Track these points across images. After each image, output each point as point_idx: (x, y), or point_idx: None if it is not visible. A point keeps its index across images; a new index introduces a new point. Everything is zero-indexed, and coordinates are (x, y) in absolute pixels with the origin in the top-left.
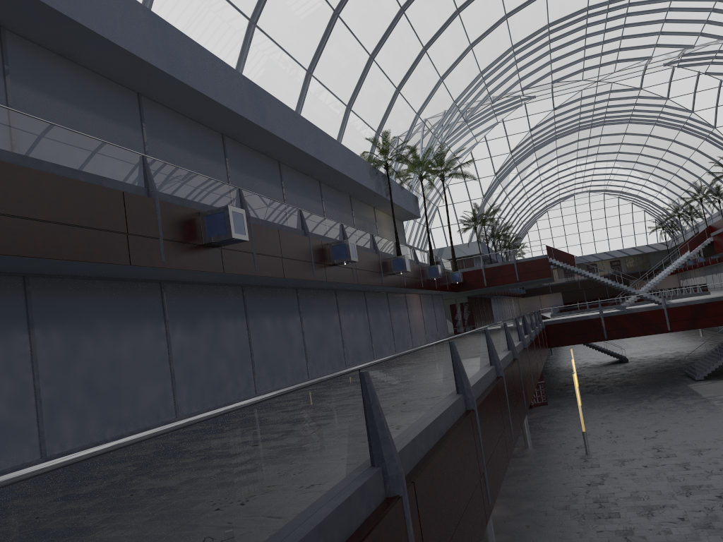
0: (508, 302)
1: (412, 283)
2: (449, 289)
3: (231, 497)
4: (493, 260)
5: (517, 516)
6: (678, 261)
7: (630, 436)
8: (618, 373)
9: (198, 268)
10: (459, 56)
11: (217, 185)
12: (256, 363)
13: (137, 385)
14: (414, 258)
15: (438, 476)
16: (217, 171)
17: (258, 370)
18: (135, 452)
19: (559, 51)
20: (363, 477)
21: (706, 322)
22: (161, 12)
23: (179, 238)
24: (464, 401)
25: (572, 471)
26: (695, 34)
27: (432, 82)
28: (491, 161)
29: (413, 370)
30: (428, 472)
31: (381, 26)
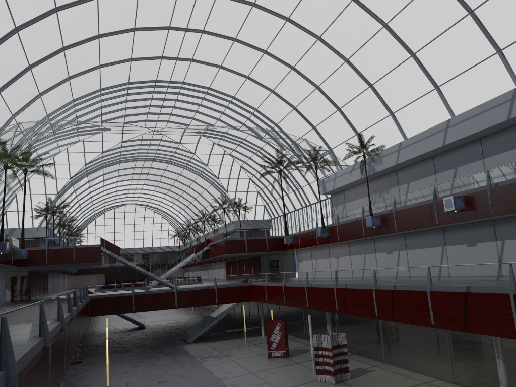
0: (62, 278)
1: None
2: (13, 263)
3: None
4: (57, 244)
5: None
6: (187, 259)
7: None
8: (138, 337)
9: None
10: (59, 82)
11: None
12: None
13: None
14: None
15: None
16: None
17: None
18: None
19: (133, 103)
20: None
21: (199, 302)
22: None
23: None
24: (5, 378)
25: None
26: (216, 118)
27: (31, 95)
28: (69, 168)
29: None
30: None
31: None
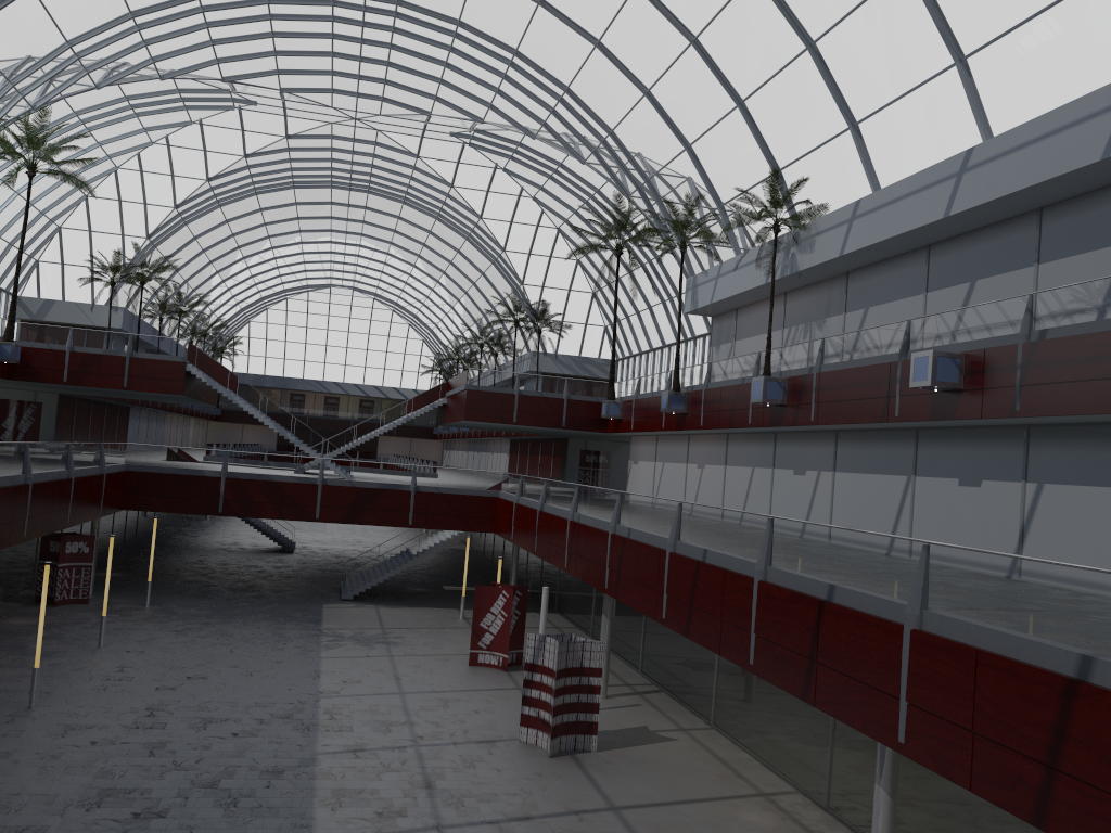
0: (178, 422)
1: None
2: None
3: None
4: (93, 343)
5: None
6: (394, 420)
7: (142, 681)
8: (258, 569)
9: None
10: None
11: None
12: None
13: None
14: None
15: None
16: None
17: None
18: None
19: (289, 41)
20: None
21: (371, 516)
22: None
23: None
24: None
25: None
26: (484, 103)
27: None
28: (173, 184)
29: None
30: None
31: None
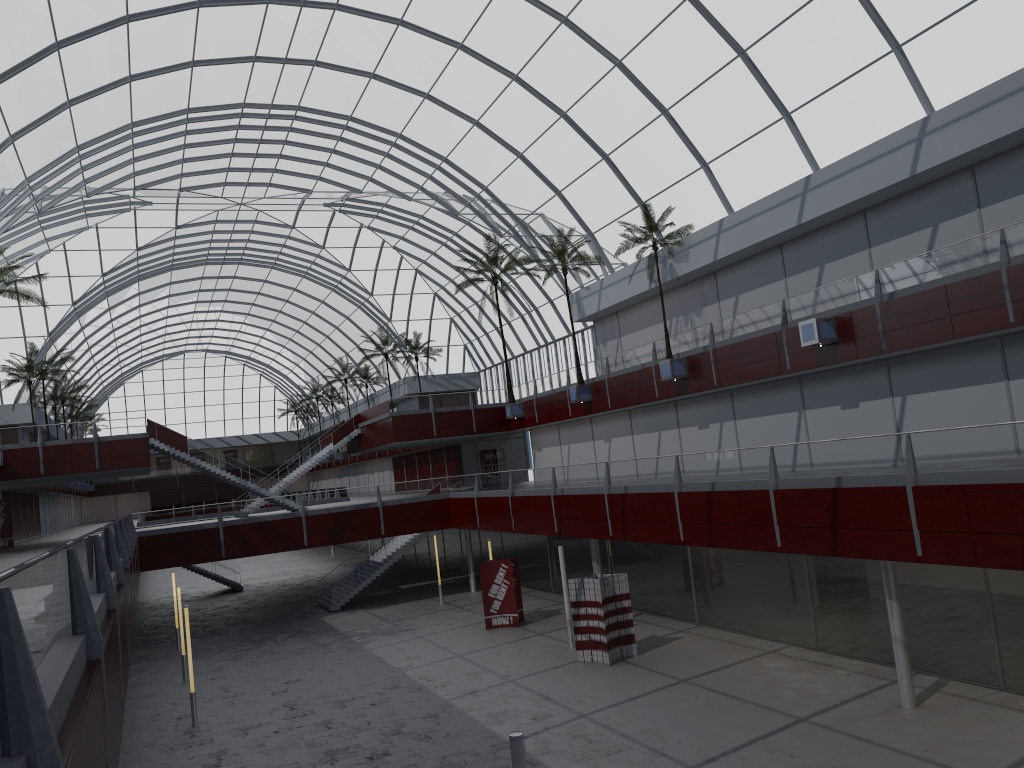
0: (65, 503)
1: None
2: None
3: None
4: (61, 435)
5: None
6: (319, 456)
7: (254, 693)
8: (231, 607)
9: None
10: (48, 113)
11: None
12: None
13: None
14: None
15: (81, 767)
16: None
17: None
18: None
19: (197, 149)
20: None
21: (350, 535)
22: None
23: None
24: (86, 646)
25: (173, 753)
26: (365, 177)
27: None
28: (70, 283)
29: (39, 592)
30: (75, 760)
31: None
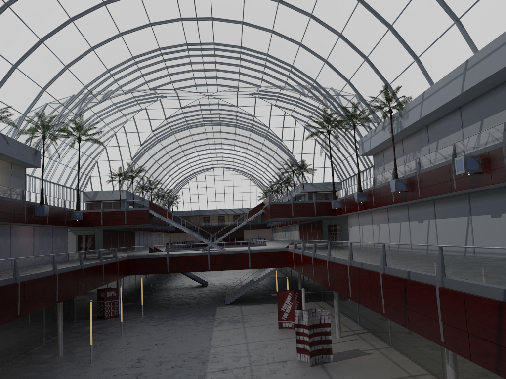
0: (157, 235)
1: (9, 217)
2: (68, 224)
3: None
4: (111, 206)
5: None
6: (241, 222)
7: (136, 348)
8: (191, 295)
9: None
10: (82, 54)
11: None
12: None
13: None
14: (21, 198)
15: None
16: None
17: None
18: None
19: (173, 68)
20: None
21: (232, 266)
22: None
23: None
24: None
25: (62, 377)
26: (259, 78)
27: (56, 68)
28: (138, 135)
29: None
30: None
31: None
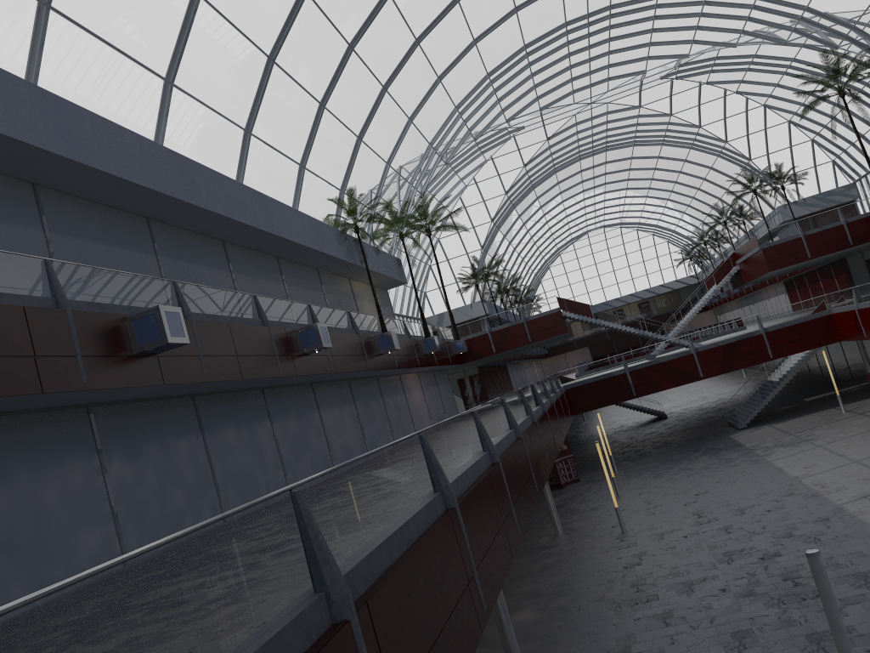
0: (528, 366)
1: (405, 361)
2: (452, 362)
3: (126, 652)
4: (500, 322)
5: (547, 617)
6: (705, 296)
7: (670, 504)
8: (657, 433)
9: (130, 384)
10: (428, 92)
11: (144, 281)
12: (221, 485)
13: (70, 535)
14: (404, 332)
15: (403, 590)
16: (145, 263)
17: (224, 493)
18: (1, 624)
19: (542, 74)
20: (301, 606)
21: (740, 362)
22: (51, 83)
23: (103, 351)
24: (442, 499)
25: (607, 554)
26: (687, 42)
27: (400, 125)
28: (485, 206)
29: (368, 476)
30: (387, 588)
31: (328, 68)
